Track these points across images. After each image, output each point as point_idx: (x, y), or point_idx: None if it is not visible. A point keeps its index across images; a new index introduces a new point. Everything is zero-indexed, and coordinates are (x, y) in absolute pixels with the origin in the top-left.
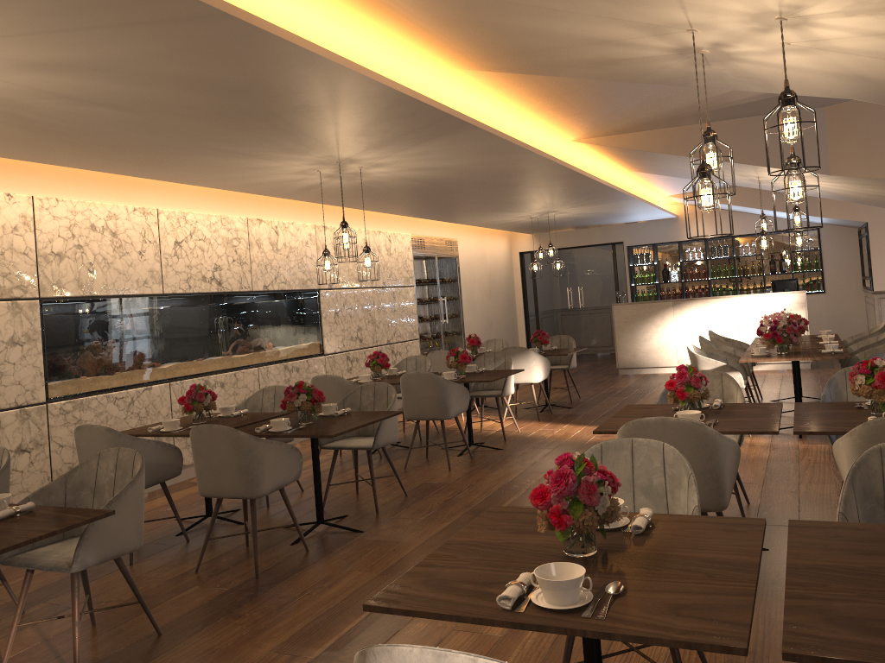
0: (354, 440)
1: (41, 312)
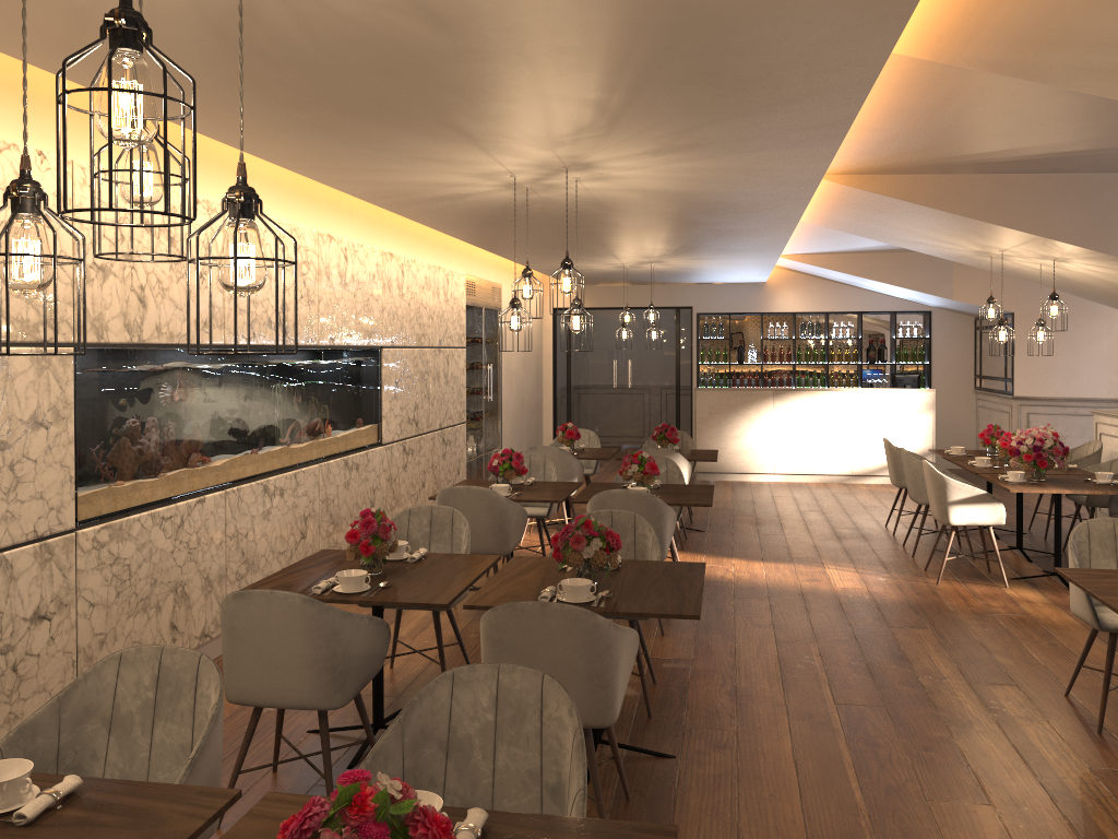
0: None
1: (74, 368)
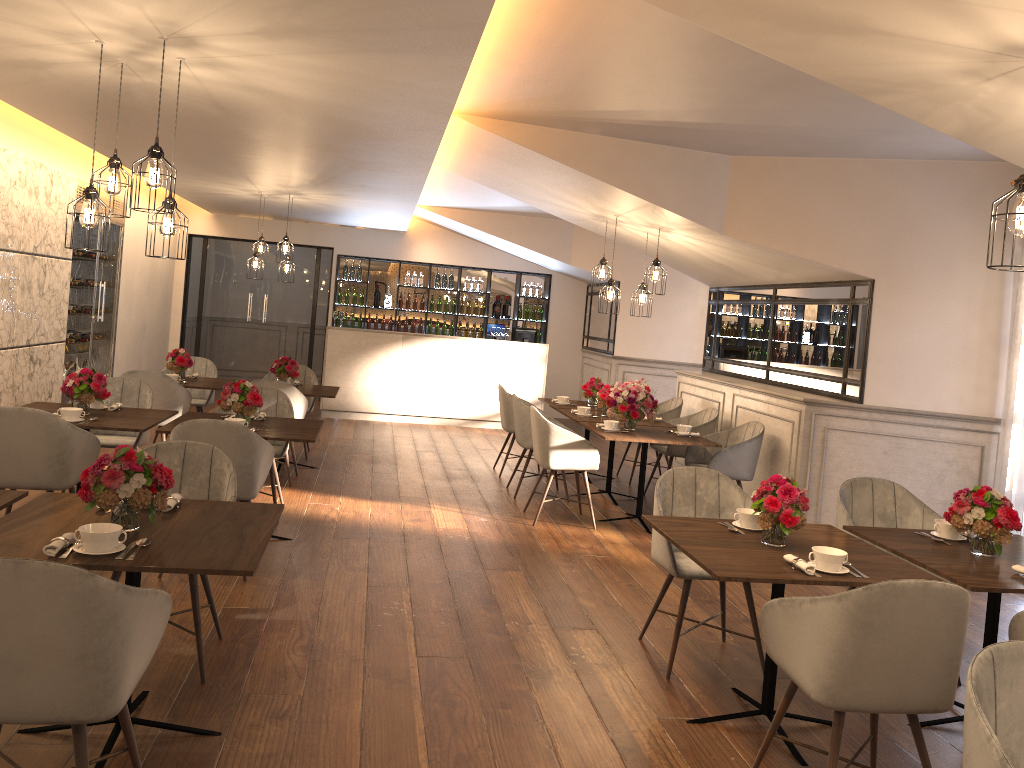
0: None
1: None
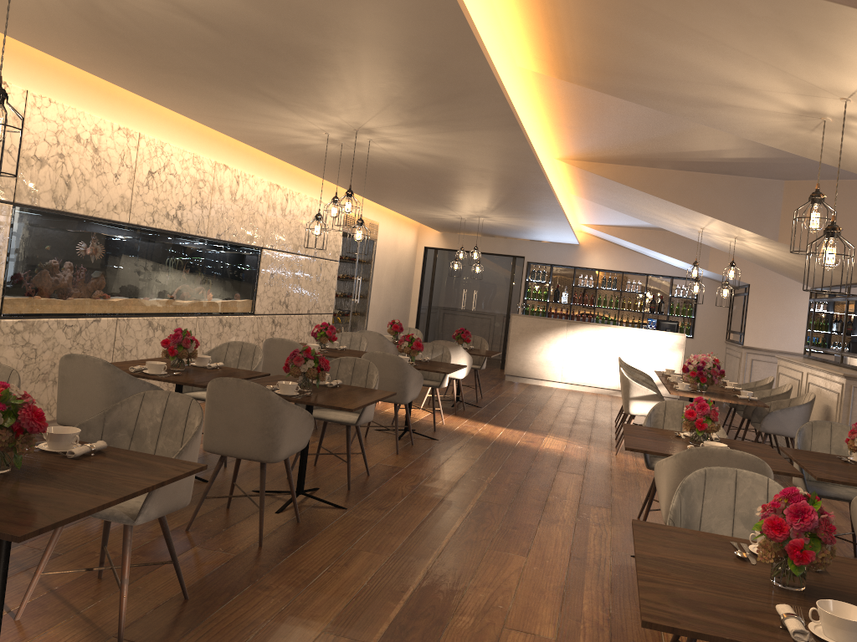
0: (330, 413)
1: (12, 218)
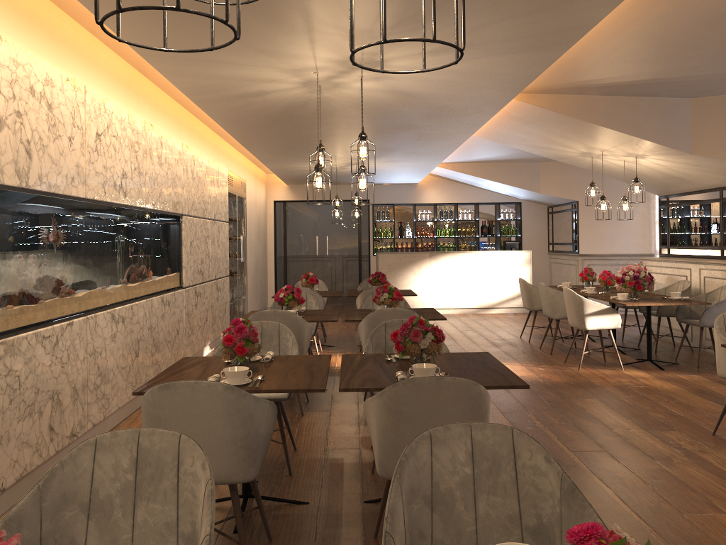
0: None
1: None
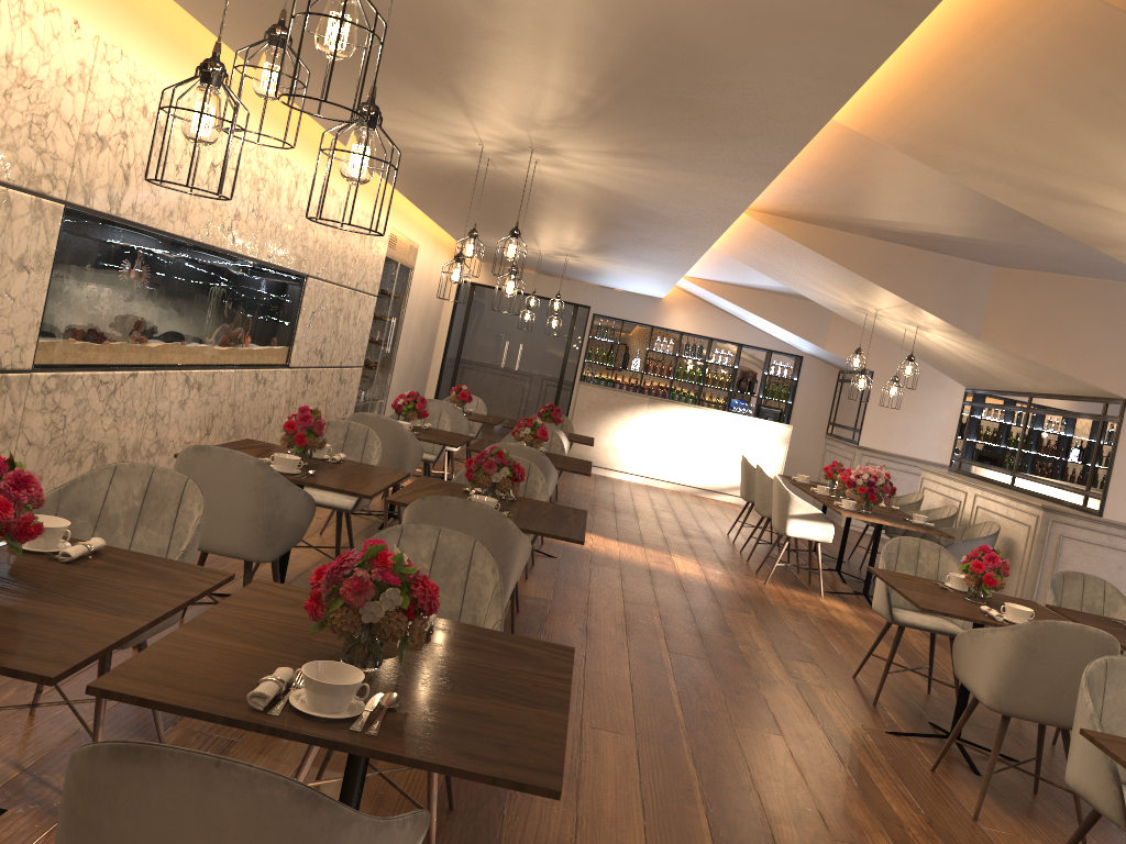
0: None
1: (60, 224)
